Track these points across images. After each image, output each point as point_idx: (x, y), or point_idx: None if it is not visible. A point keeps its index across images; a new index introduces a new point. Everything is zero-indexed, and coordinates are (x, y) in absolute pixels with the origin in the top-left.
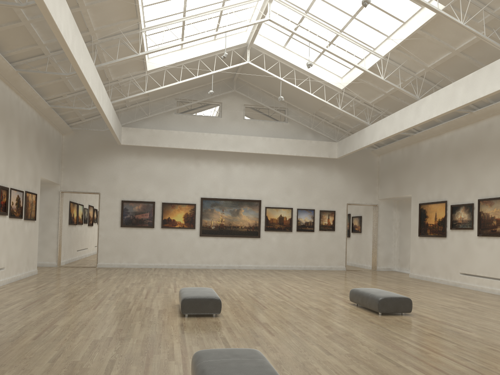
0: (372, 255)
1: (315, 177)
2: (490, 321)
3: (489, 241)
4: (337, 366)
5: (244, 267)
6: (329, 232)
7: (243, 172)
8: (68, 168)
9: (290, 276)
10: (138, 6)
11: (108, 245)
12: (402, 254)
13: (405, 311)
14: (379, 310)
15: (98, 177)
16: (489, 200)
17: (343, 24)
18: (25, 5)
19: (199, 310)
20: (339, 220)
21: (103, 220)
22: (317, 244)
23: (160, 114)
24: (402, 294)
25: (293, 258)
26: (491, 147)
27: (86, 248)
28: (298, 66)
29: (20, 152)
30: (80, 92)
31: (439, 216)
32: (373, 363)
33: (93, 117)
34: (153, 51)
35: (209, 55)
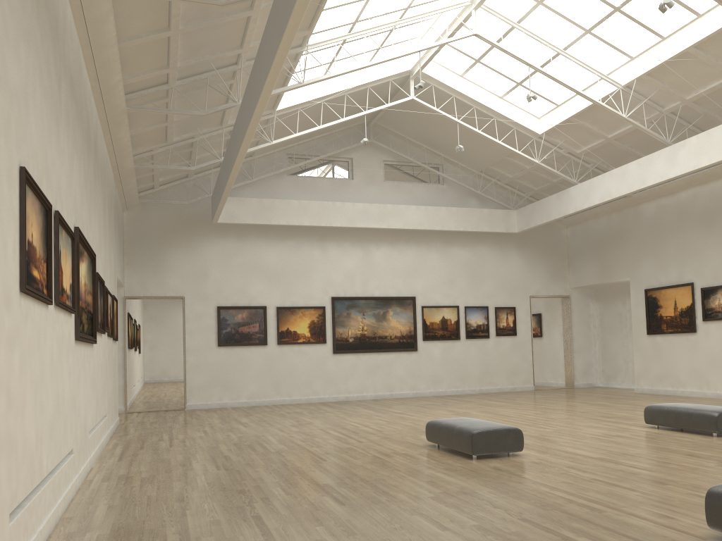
0: (565, 366)
1: (486, 260)
2: None
3: None
4: None
5: (399, 395)
6: (510, 338)
7: (389, 257)
8: (134, 262)
9: (482, 402)
10: (321, 11)
11: (201, 375)
12: (608, 362)
13: None
14: (718, 430)
15: (180, 274)
16: None
17: (568, 42)
18: (226, 2)
19: (496, 448)
20: (521, 320)
21: (192, 337)
22: (495, 356)
23: (267, 177)
24: None
25: (463, 377)
26: None
27: (134, 384)
28: (481, 102)
29: (109, 234)
30: (178, 143)
31: (681, 304)
32: None
33: (171, 183)
34: (323, 78)
35: (359, 88)
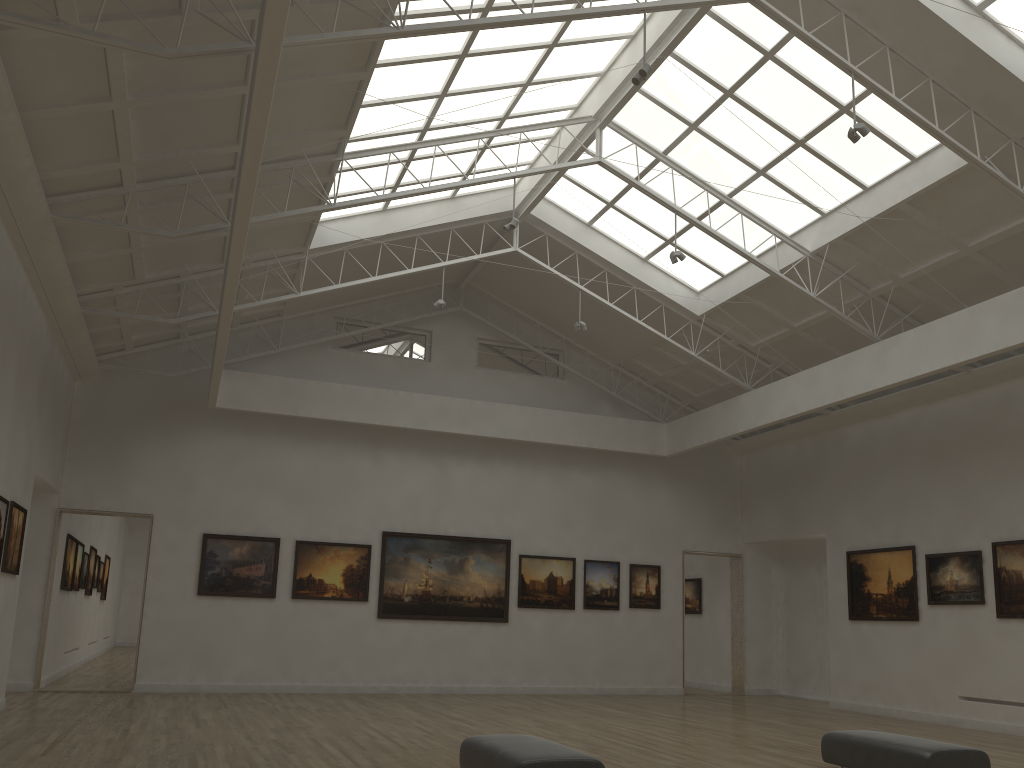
0: (733, 660)
1: (620, 493)
2: None
3: None
4: None
5: (474, 690)
6: (650, 612)
7: (475, 478)
8: (82, 456)
9: (596, 708)
10: (360, 101)
11: (165, 638)
12: (796, 658)
13: None
14: None
15: (151, 480)
16: (1020, 544)
17: (735, 186)
18: (176, 53)
19: None
20: (668, 586)
21: (157, 579)
22: (626, 638)
23: (301, 348)
24: None
25: (576, 667)
26: (1015, 439)
27: (77, 647)
28: (616, 264)
29: (15, 406)
30: (154, 282)
31: (897, 577)
32: None
33: (152, 344)
34: (366, 200)
35: (438, 229)
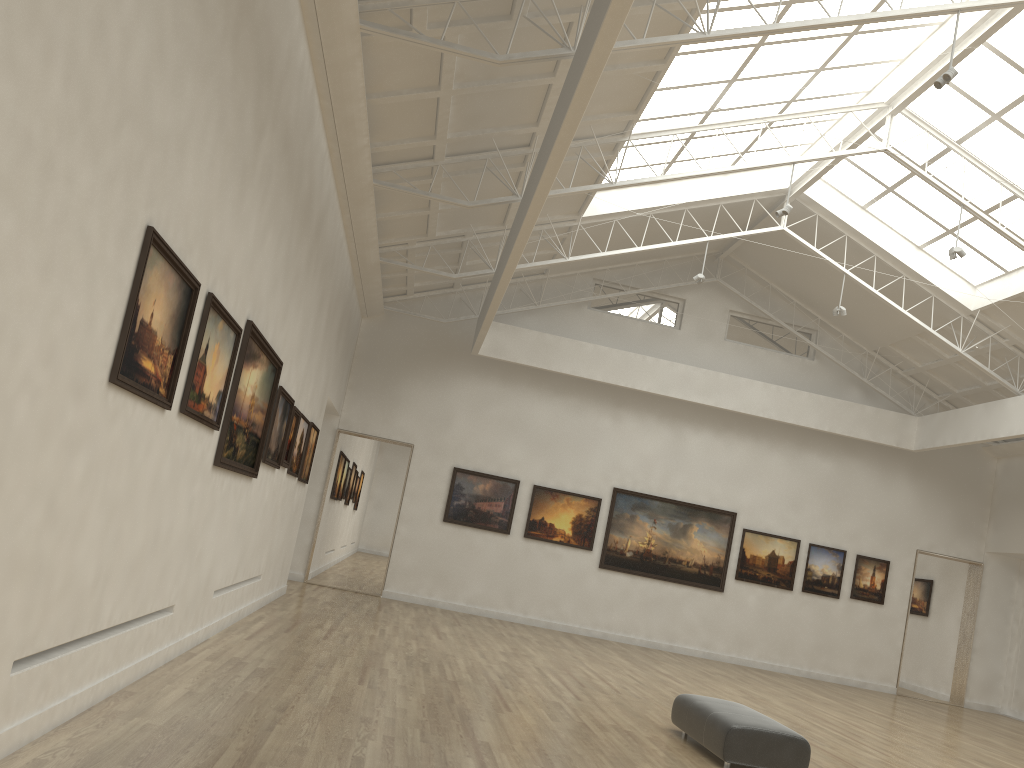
0: (955, 670)
1: (857, 482)
2: None
3: None
4: None
5: (681, 650)
6: (871, 606)
7: (709, 448)
8: (361, 386)
9: (801, 691)
10: (654, 89)
11: (412, 555)
12: None
13: None
14: None
15: (415, 413)
16: None
17: None
18: (506, 60)
19: (762, 760)
20: (895, 583)
21: (411, 502)
22: (842, 628)
23: (559, 306)
24: None
25: (786, 647)
26: None
27: (333, 549)
28: (887, 250)
29: (323, 342)
30: (442, 239)
31: None
32: None
33: (430, 291)
34: (645, 181)
35: (707, 204)
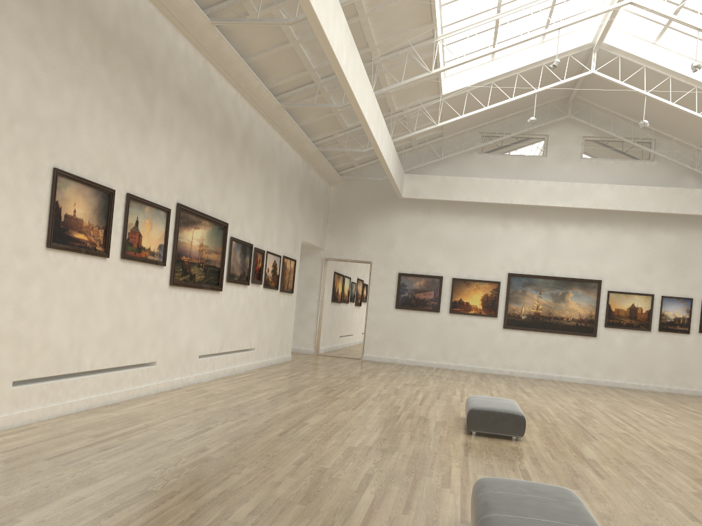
0: None
1: (697, 246)
2: None
3: None
4: None
5: (568, 379)
6: None
7: (576, 237)
8: (335, 229)
9: (642, 399)
10: (434, 6)
11: (378, 331)
12: None
13: None
14: None
15: (370, 242)
16: None
17: None
18: (294, 20)
19: (492, 428)
20: None
21: (374, 298)
22: (694, 354)
23: (457, 156)
24: None
25: (649, 372)
26: None
27: (351, 334)
28: (677, 71)
29: (280, 206)
30: (354, 128)
31: None
32: None
33: (369, 162)
34: (451, 65)
35: (533, 67)
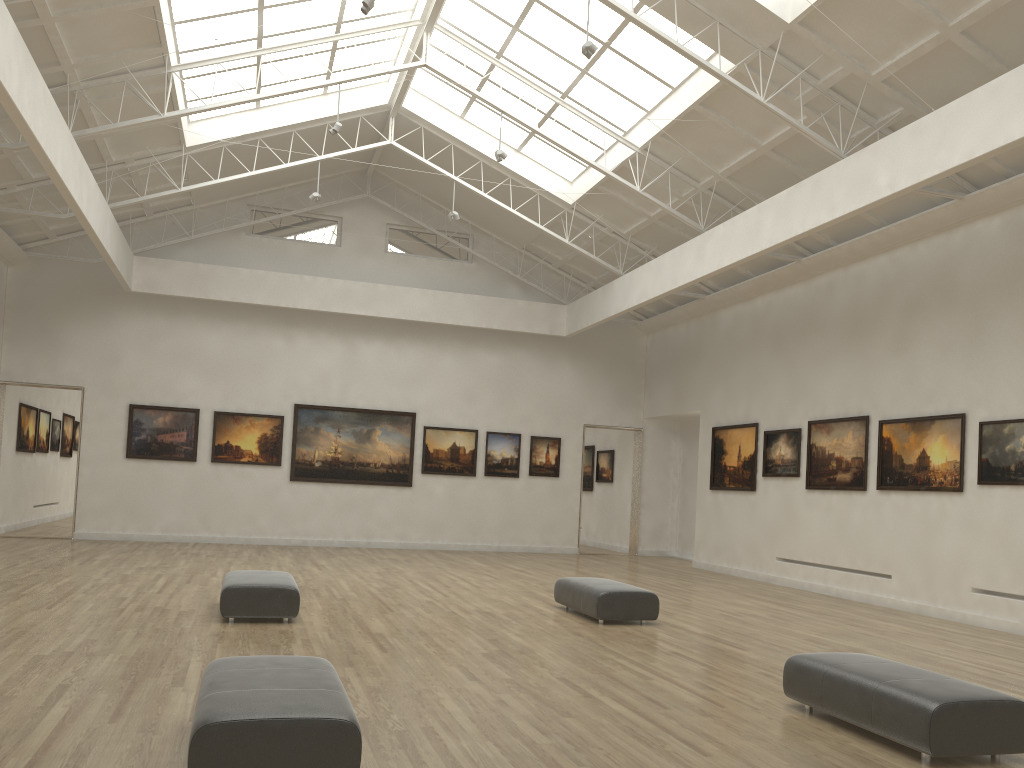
0: (631, 525)
1: (524, 370)
2: (792, 634)
3: (824, 498)
4: (478, 696)
5: (379, 545)
6: (549, 479)
7: (382, 356)
8: (18, 335)
9: (464, 561)
10: (162, 23)
11: (99, 494)
12: (686, 524)
13: (646, 617)
14: (599, 614)
15: (81, 356)
16: (827, 423)
17: (568, 83)
18: None
19: (256, 610)
20: (567, 456)
21: (90, 443)
22: (525, 503)
23: (216, 235)
24: (661, 593)
25: (476, 527)
26: (832, 326)
27: (55, 502)
28: (488, 155)
29: None
30: (44, 181)
31: (745, 452)
32: (546, 691)
33: (74, 233)
34: (193, 110)
35: (314, 124)
